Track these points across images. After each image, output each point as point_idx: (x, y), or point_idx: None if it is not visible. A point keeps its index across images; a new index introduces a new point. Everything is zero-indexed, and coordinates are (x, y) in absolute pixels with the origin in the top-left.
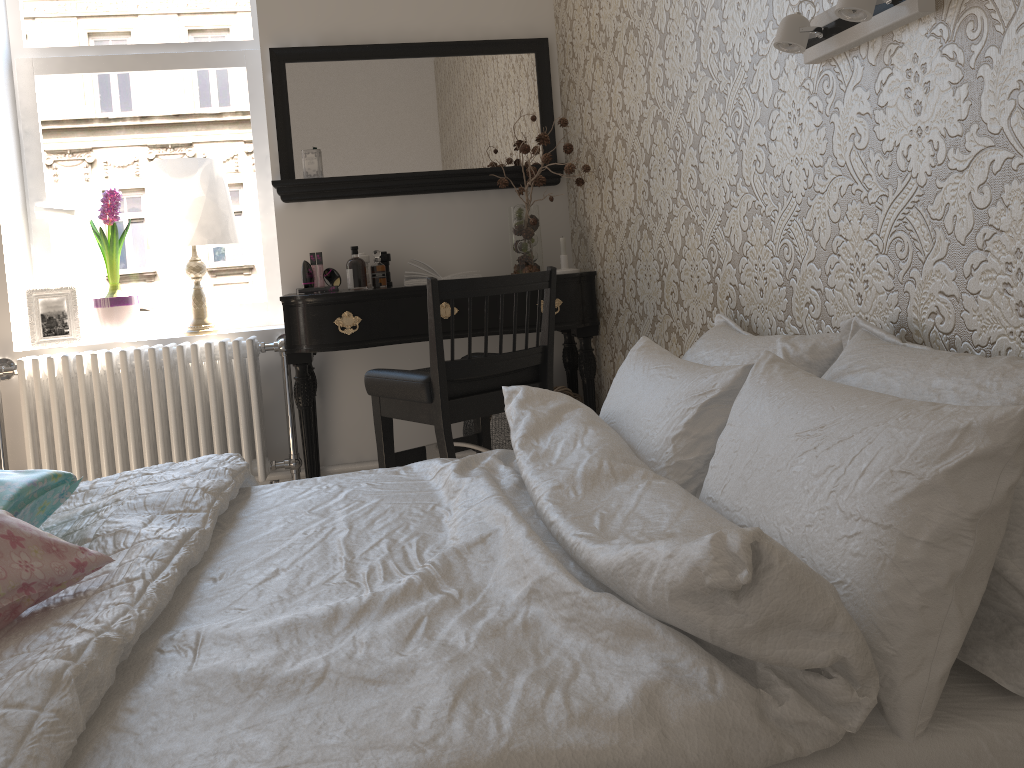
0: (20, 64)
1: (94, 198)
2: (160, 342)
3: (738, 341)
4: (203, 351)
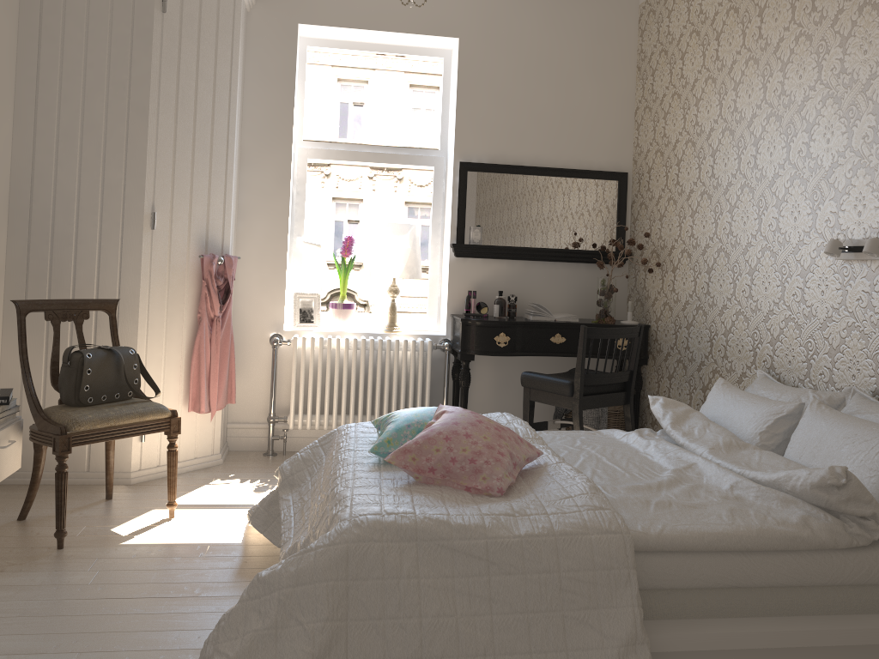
0: (300, 151)
1: (331, 238)
2: (370, 335)
3: (784, 388)
4: (400, 344)
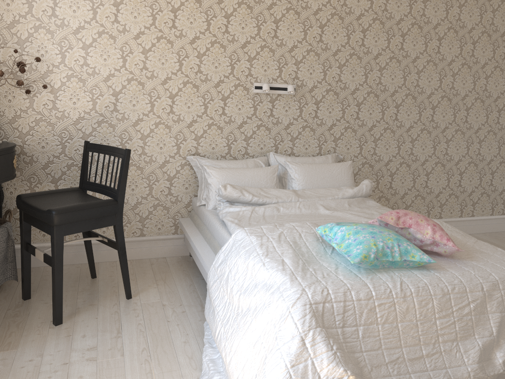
0: None
1: None
2: None
3: (242, 161)
4: None
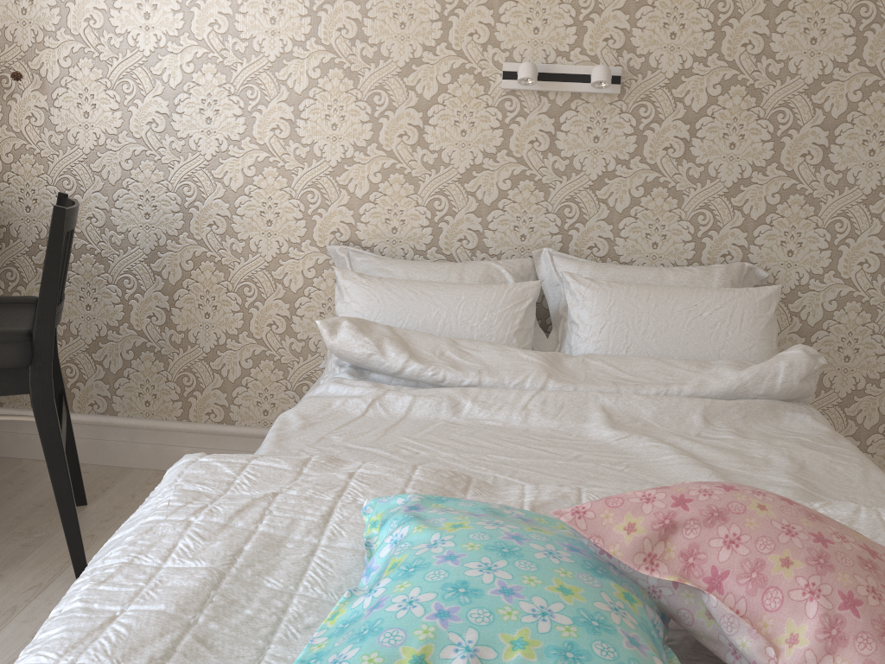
0: None
1: None
2: None
3: (452, 266)
4: None
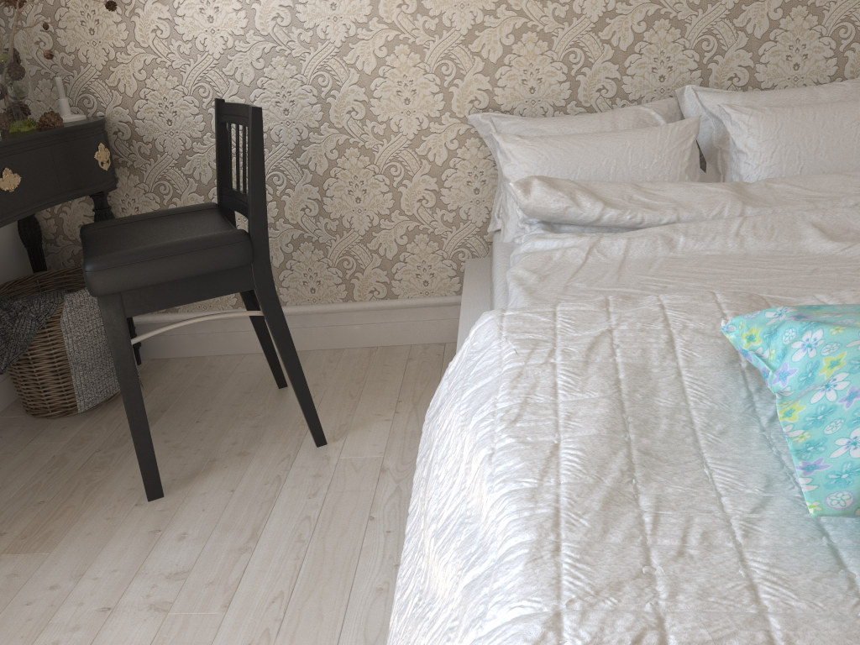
0: None
1: None
2: None
3: (602, 116)
4: None
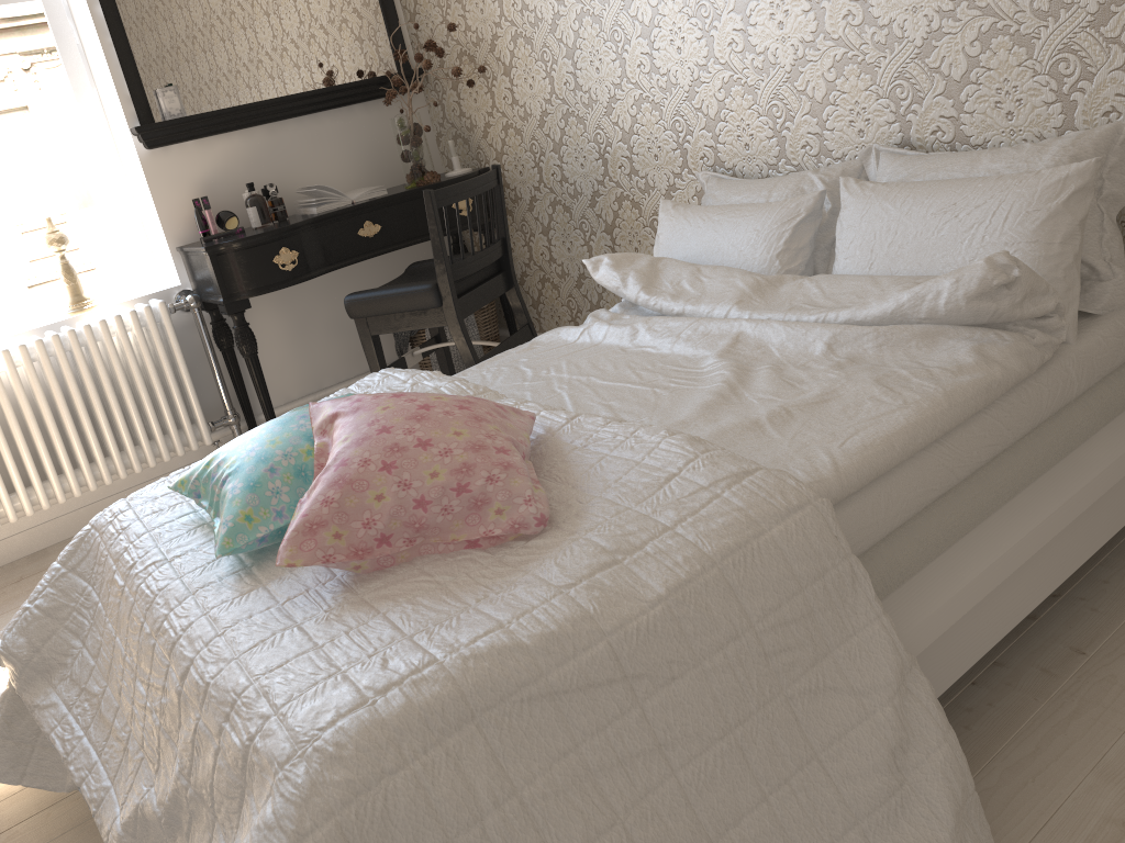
0: None
1: None
2: (45, 329)
3: (768, 183)
4: (110, 326)
